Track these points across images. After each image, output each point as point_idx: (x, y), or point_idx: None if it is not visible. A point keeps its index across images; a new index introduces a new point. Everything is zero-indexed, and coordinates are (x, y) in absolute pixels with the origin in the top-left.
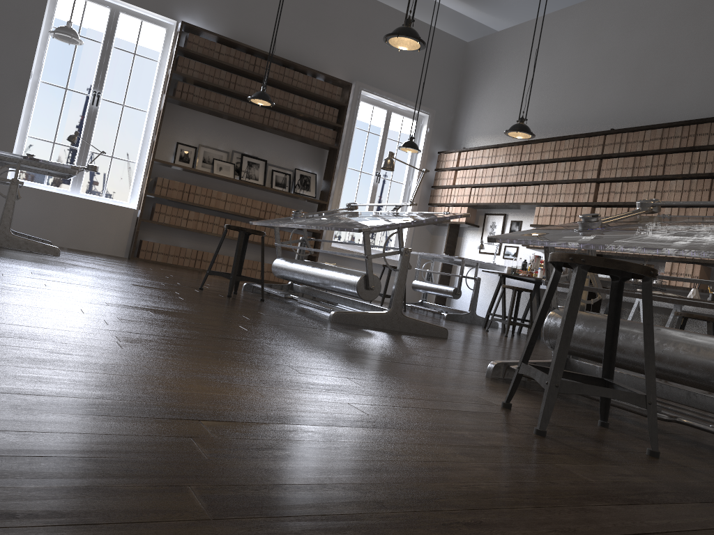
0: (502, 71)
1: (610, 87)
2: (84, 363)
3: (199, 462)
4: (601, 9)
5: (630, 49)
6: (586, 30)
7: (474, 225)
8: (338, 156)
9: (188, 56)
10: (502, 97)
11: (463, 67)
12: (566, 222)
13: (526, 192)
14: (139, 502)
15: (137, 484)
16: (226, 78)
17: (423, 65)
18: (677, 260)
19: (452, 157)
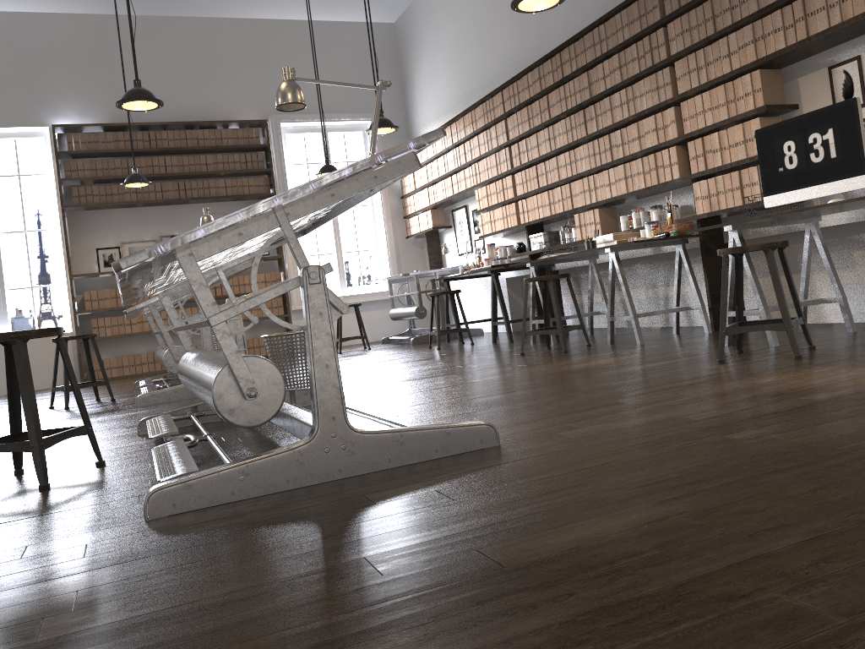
0: (425, 45)
1: (503, 32)
2: None
3: None
4: None
5: None
6: None
7: (445, 227)
8: None
9: (76, 157)
10: (432, 75)
11: (398, 53)
12: (499, 199)
13: (465, 177)
14: None
15: None
16: (123, 165)
17: (315, 77)
18: (580, 210)
19: None
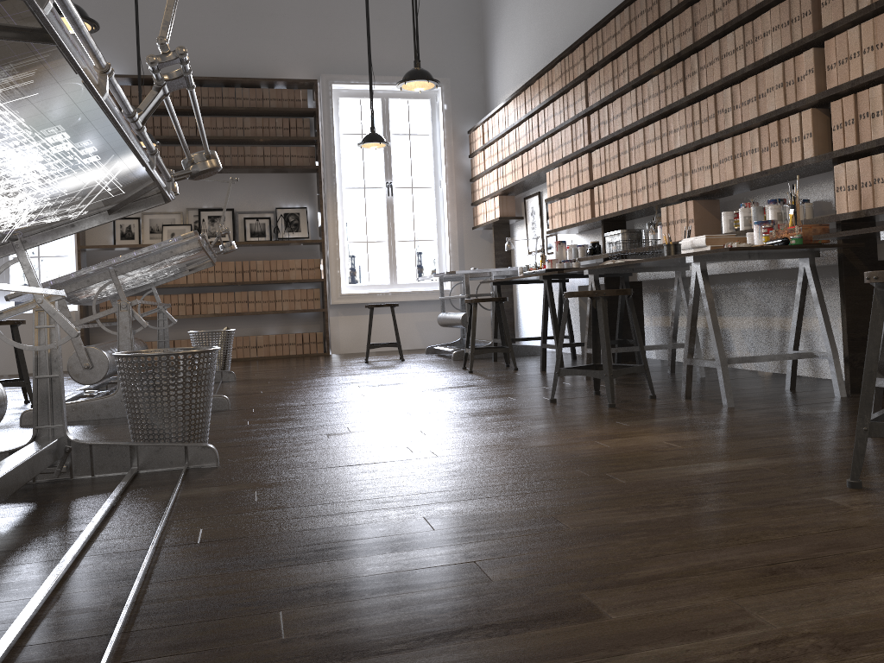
0: None
1: None
2: None
3: None
4: None
5: None
6: None
7: (515, 218)
8: (324, 177)
9: None
10: (514, 31)
11: (480, 8)
12: (572, 184)
13: (537, 155)
14: None
15: None
16: (148, 124)
17: (367, 27)
18: (669, 201)
19: (478, 133)
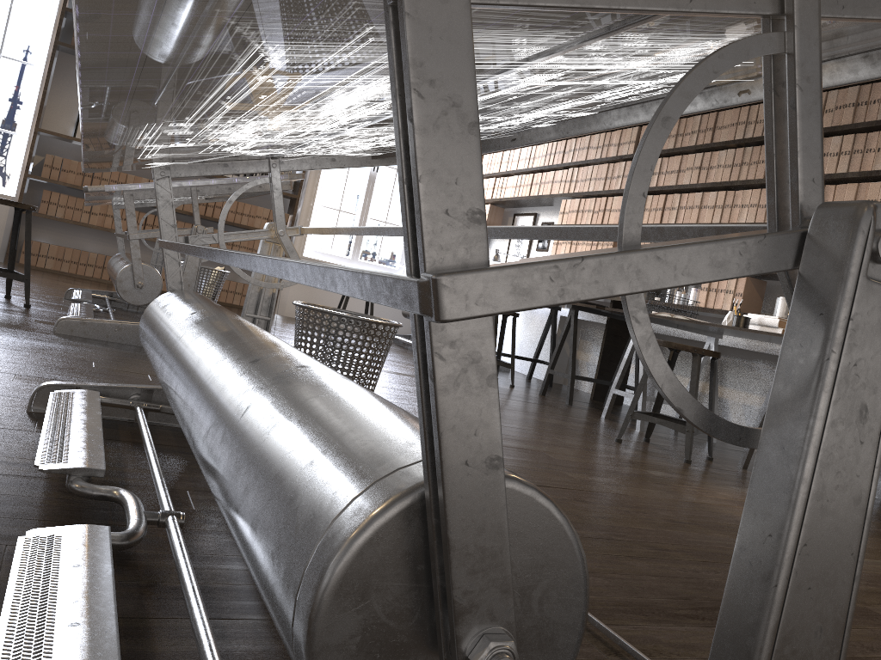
0: None
1: None
2: None
3: None
4: None
5: None
6: None
7: None
8: None
9: None
10: None
11: None
12: (594, 220)
13: (554, 180)
14: None
15: None
16: None
17: None
18: None
19: None
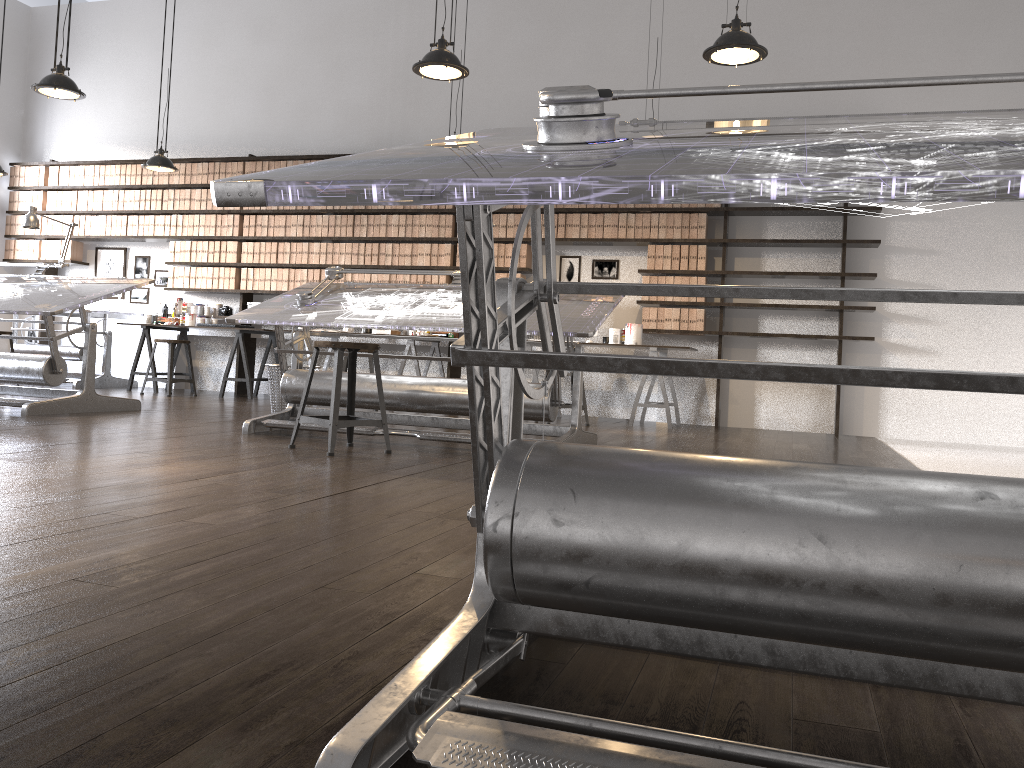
0: (95, 60)
1: (241, 104)
2: (62, 473)
3: (243, 487)
4: (221, 8)
5: (260, 64)
6: (205, 30)
7: (83, 263)
8: None
9: None
10: (100, 95)
11: (30, 43)
12: (210, 259)
13: (155, 223)
14: (260, 496)
15: (245, 494)
16: None
17: None
18: None
19: (36, 172)
